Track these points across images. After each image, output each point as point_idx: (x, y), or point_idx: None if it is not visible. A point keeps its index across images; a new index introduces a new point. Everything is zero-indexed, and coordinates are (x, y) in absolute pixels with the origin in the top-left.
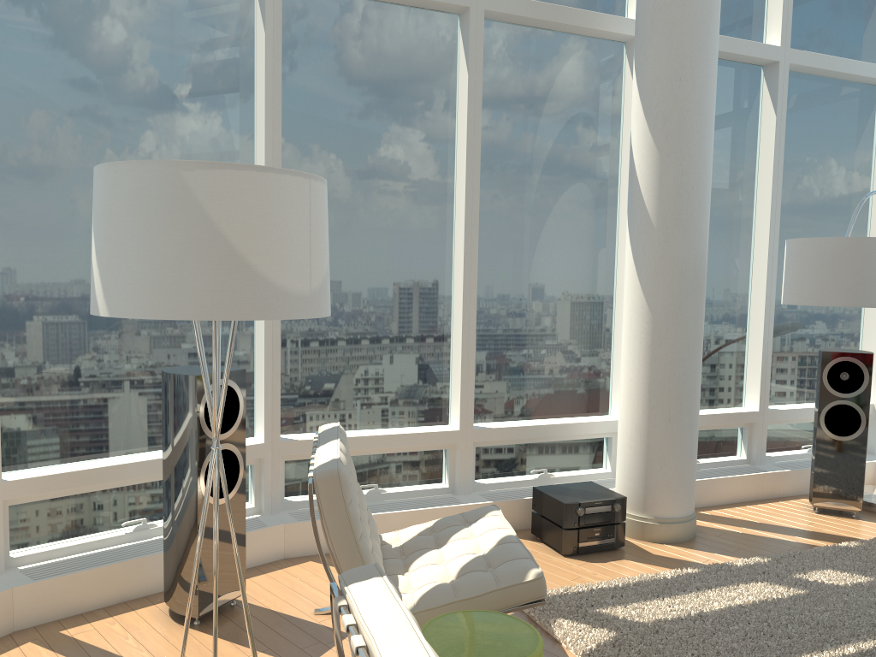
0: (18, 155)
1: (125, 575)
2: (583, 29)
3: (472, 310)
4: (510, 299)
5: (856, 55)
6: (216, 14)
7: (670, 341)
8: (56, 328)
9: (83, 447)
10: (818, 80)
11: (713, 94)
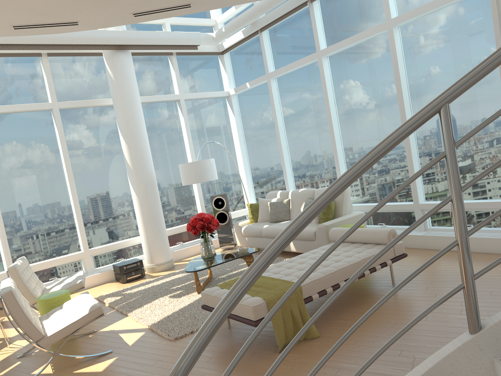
0: None
1: None
2: (99, 105)
3: (79, 209)
4: (95, 202)
5: (213, 88)
6: None
7: (146, 206)
8: None
9: None
10: (200, 100)
11: (142, 123)
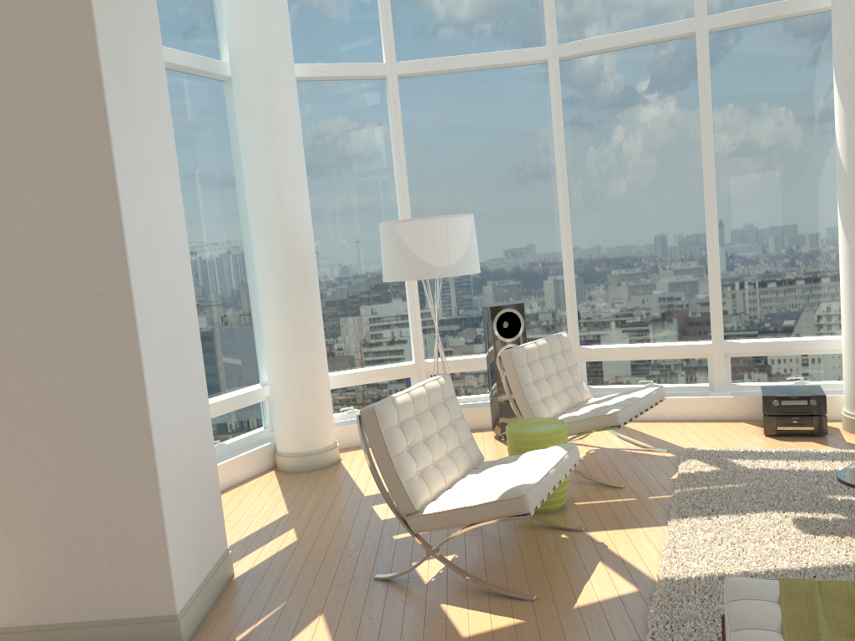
0: (425, 200)
1: (481, 414)
2: (808, 11)
3: (715, 255)
4: (758, 242)
5: None
6: (523, 93)
7: None
8: (448, 285)
9: (466, 348)
10: None
11: None
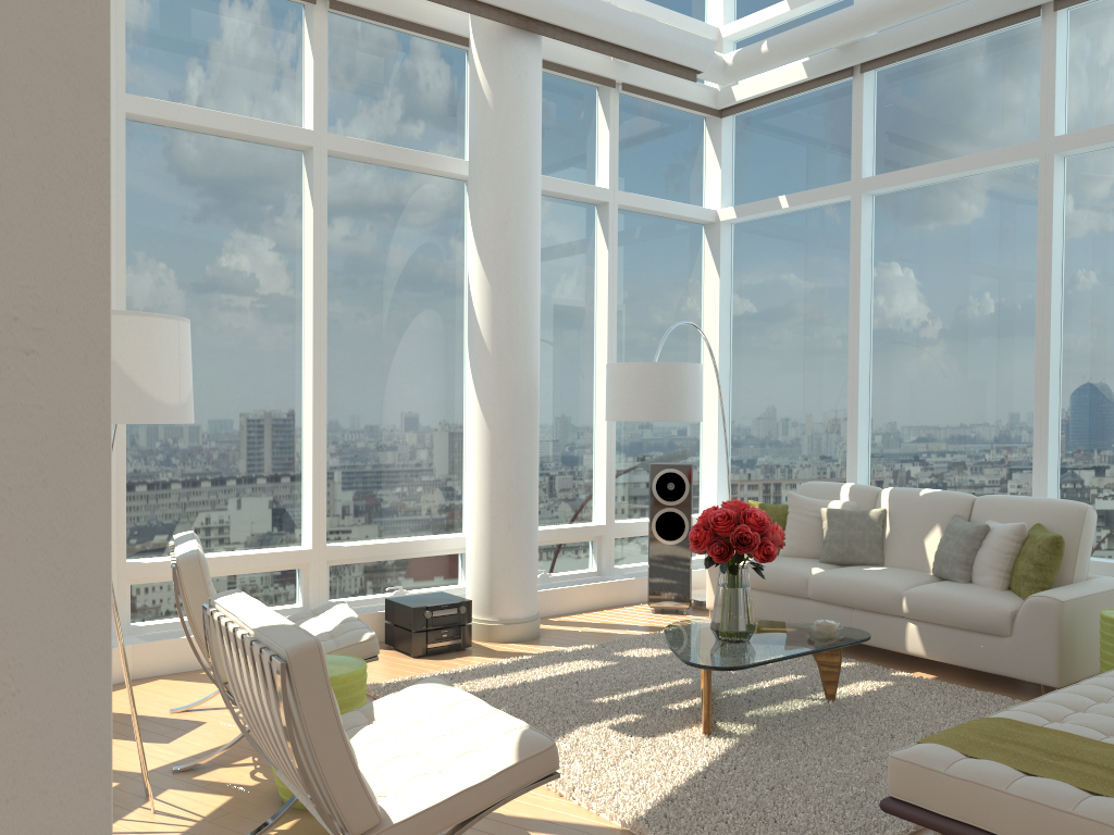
0: None
1: None
2: (424, 169)
3: (323, 432)
4: (361, 421)
5: (681, 196)
6: None
7: (507, 456)
8: None
9: None
10: (648, 219)
11: (537, 236)
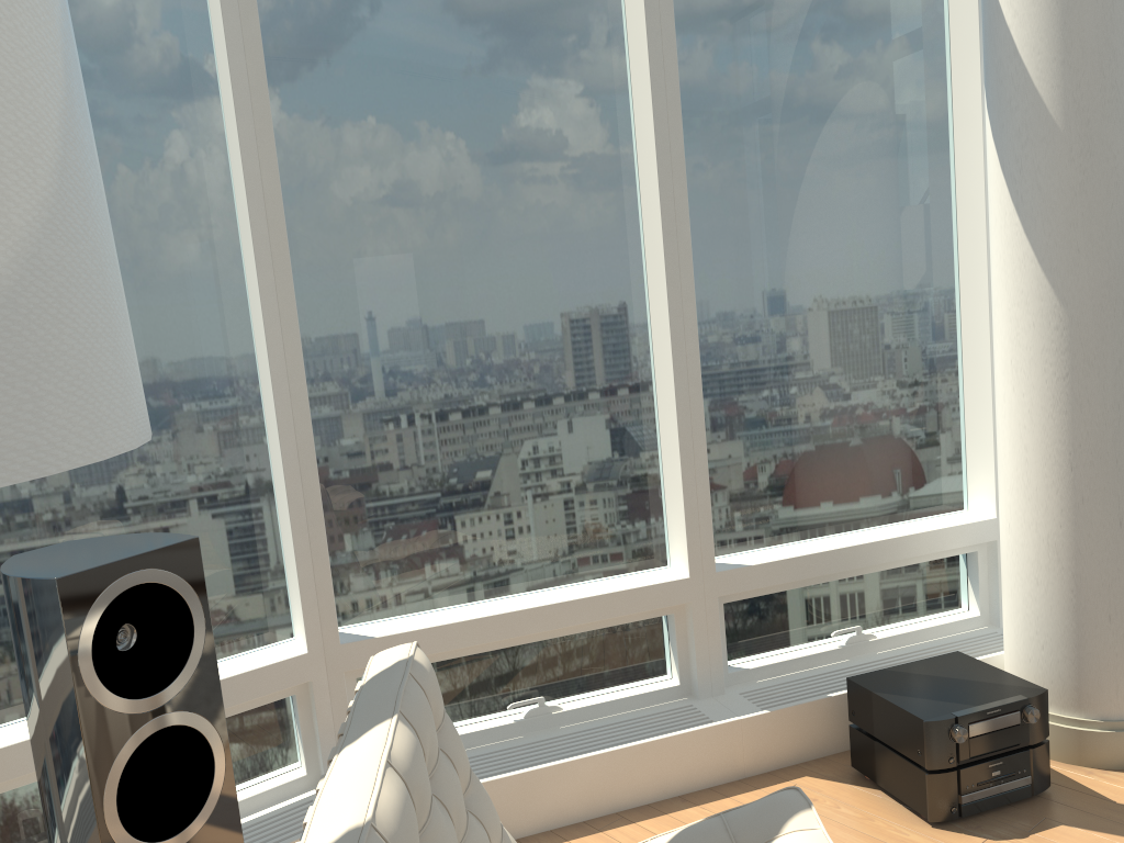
0: None
1: None
2: None
3: (691, 345)
4: (760, 315)
5: None
6: None
7: (1111, 362)
8: None
9: None
10: None
11: None
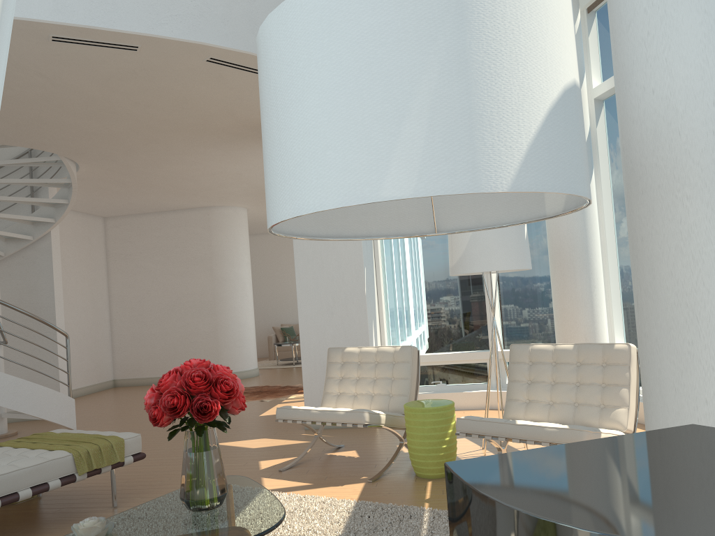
0: None
1: None
2: None
3: None
4: None
5: None
6: None
7: None
8: None
9: None
10: None
11: None
